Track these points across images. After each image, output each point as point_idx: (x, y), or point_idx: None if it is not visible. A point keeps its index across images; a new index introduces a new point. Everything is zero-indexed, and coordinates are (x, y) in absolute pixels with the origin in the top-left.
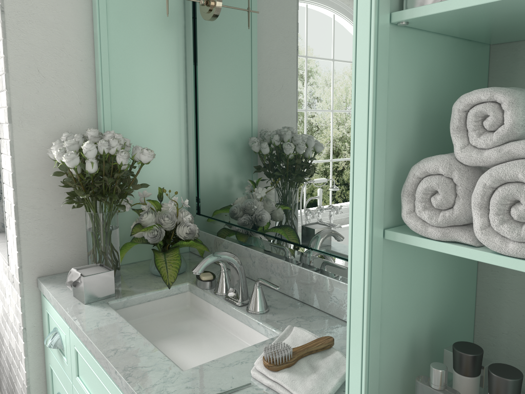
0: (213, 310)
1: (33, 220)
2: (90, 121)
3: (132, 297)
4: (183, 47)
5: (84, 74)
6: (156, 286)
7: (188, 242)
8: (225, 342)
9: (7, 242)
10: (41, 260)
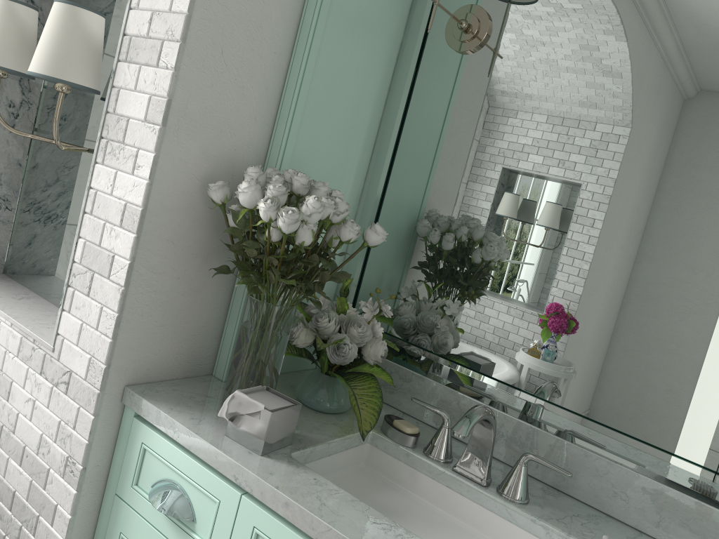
0: (422, 482)
1: (146, 291)
2: (258, 150)
3: (316, 449)
4: (392, 72)
5: (272, 75)
6: (333, 431)
7: (372, 367)
8: (464, 538)
9: (62, 312)
10: (138, 357)
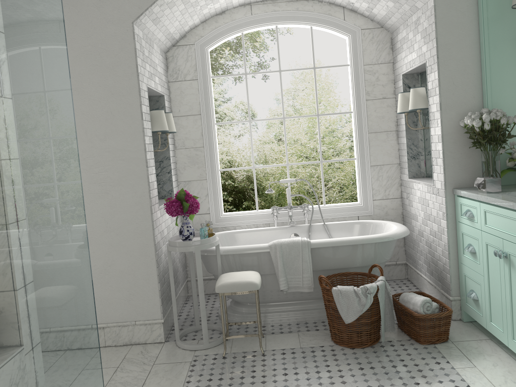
0: None
1: (450, 158)
2: (479, 106)
3: (511, 192)
4: None
5: (475, 81)
6: None
7: None
8: None
9: (433, 173)
10: (454, 179)
